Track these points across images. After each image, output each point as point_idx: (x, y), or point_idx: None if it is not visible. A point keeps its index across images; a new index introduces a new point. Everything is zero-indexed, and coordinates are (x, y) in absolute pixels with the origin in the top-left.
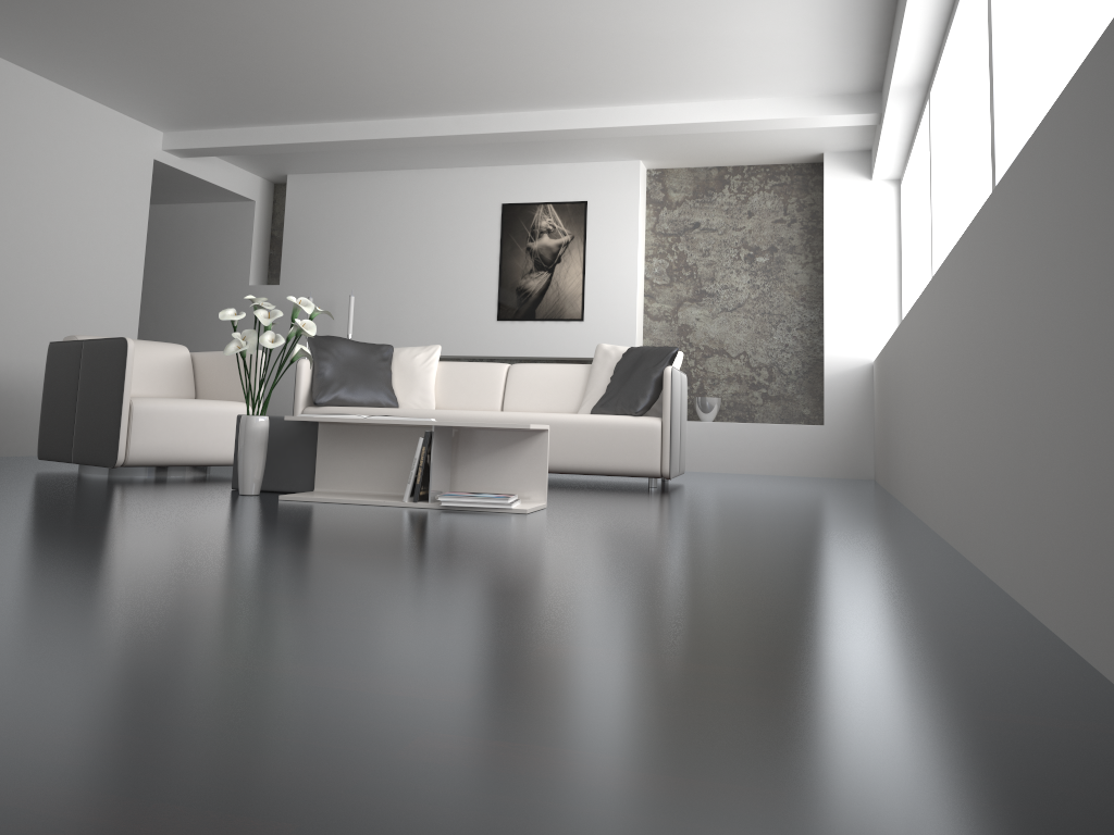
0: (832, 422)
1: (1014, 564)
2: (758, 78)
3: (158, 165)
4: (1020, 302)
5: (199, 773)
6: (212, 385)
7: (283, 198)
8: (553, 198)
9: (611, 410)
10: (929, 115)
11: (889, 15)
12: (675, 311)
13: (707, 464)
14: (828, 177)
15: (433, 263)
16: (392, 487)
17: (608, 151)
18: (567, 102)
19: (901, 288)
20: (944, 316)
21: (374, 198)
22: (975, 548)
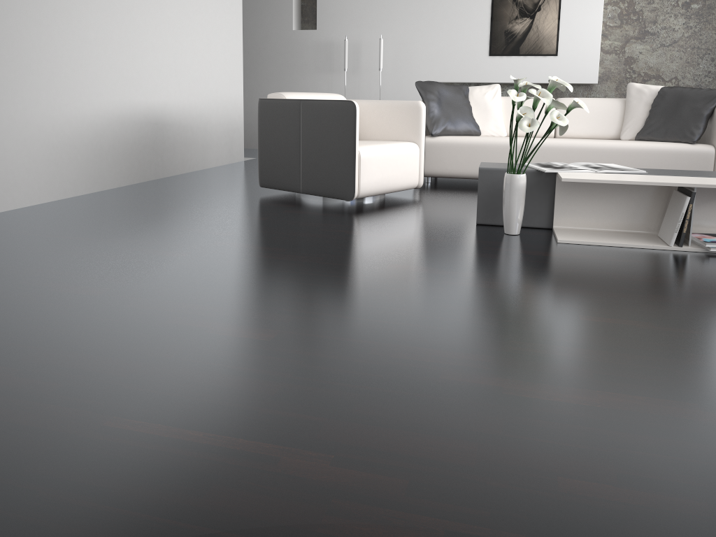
0: None
1: None
2: None
3: None
4: None
5: None
6: (373, 126)
7: None
8: None
9: (661, 137)
10: None
11: None
12: (622, 47)
13: None
14: None
15: (438, 12)
16: (621, 226)
17: None
18: None
19: None
20: None
21: None
22: None
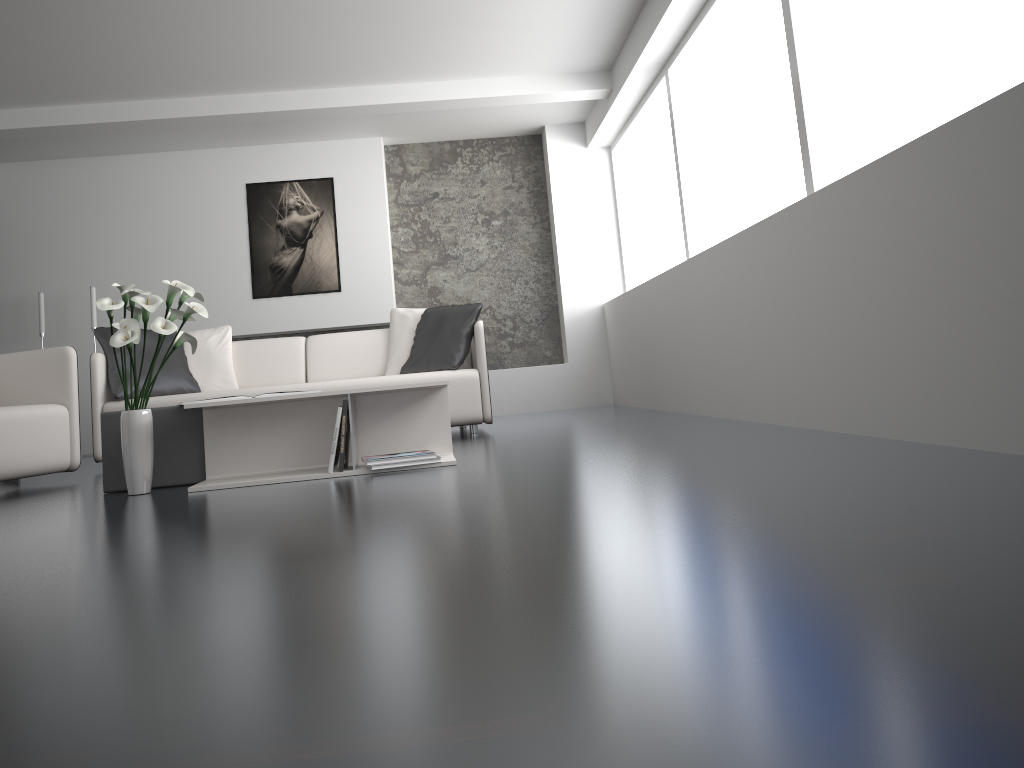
0: (575, 359)
1: (998, 425)
2: (514, 58)
3: None
4: (1000, 218)
5: (1000, 664)
6: (6, 391)
7: None
8: (298, 176)
9: (424, 368)
10: (668, 89)
11: (640, 3)
12: (423, 275)
13: None
14: (551, 147)
15: (177, 247)
16: (293, 463)
17: (354, 129)
18: (331, 81)
19: (619, 239)
20: (803, 247)
21: (103, 184)
22: (897, 425)
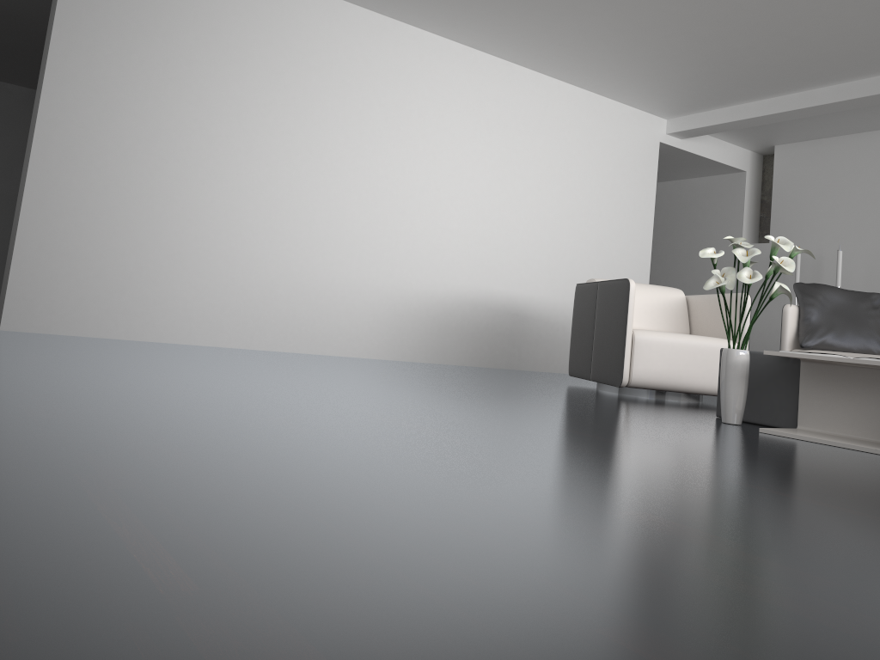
0: None
1: None
2: None
3: (663, 147)
4: None
5: None
6: (703, 324)
7: (771, 167)
8: None
9: None
10: None
11: None
12: None
13: None
14: None
15: None
16: None
17: None
18: None
19: None
20: None
21: (861, 158)
22: None
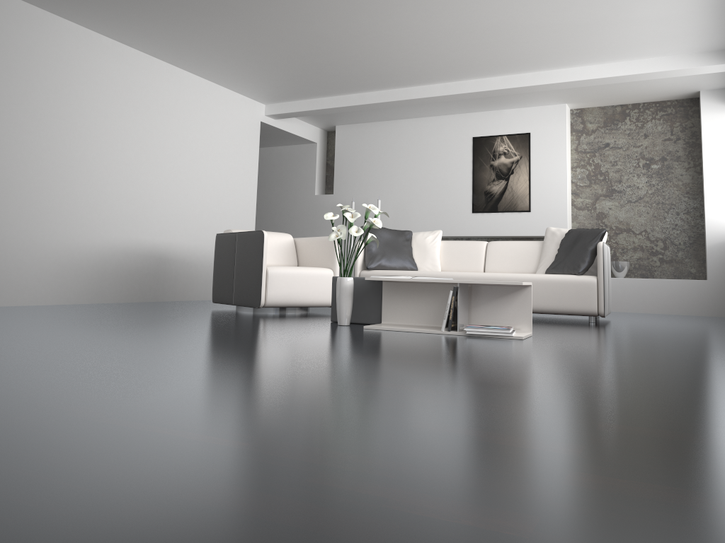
0: (714, 278)
1: None
2: (654, 44)
3: (262, 125)
4: None
5: (461, 485)
6: (307, 258)
7: (333, 140)
8: (506, 132)
9: (560, 271)
10: None
11: None
12: (593, 203)
13: (621, 307)
14: (704, 108)
15: (429, 177)
16: (430, 321)
17: (544, 99)
18: (518, 69)
19: None
20: None
21: (390, 137)
22: None
